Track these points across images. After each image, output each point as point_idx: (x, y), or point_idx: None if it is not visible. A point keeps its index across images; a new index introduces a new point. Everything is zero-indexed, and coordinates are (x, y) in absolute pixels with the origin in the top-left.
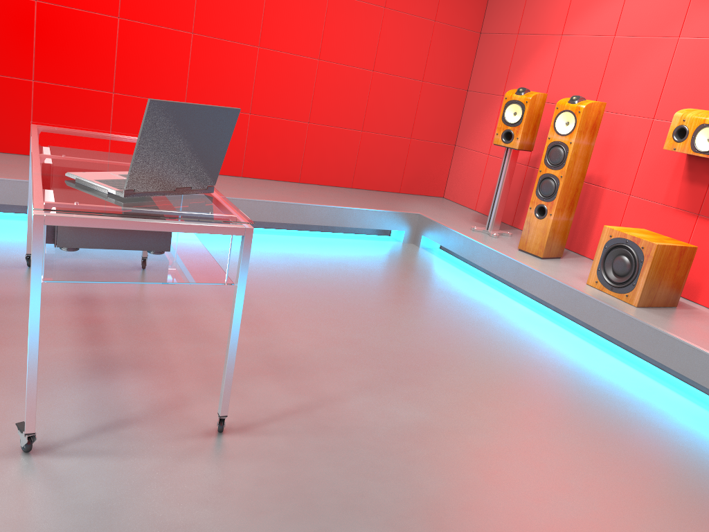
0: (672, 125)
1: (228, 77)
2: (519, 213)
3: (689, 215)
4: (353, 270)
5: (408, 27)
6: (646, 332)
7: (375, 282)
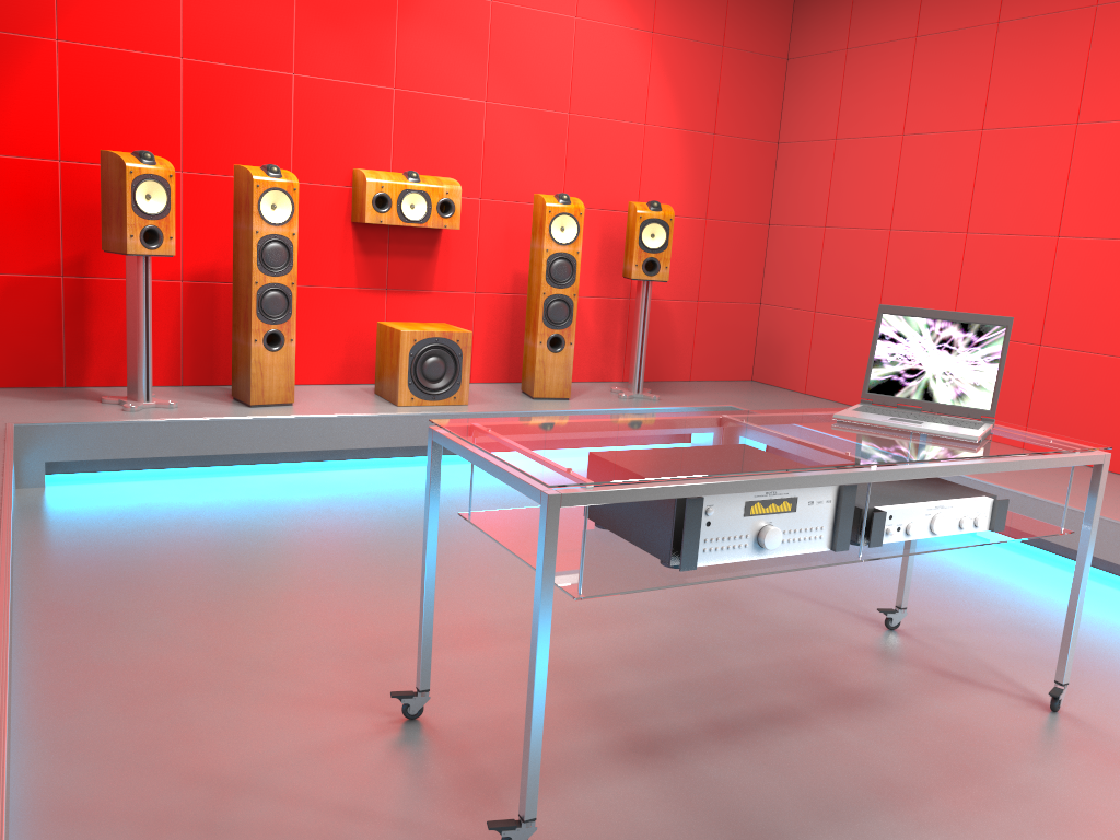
0: (369, 192)
1: None
2: (75, 360)
3: (376, 293)
4: (256, 545)
5: None
6: None
7: (314, 535)
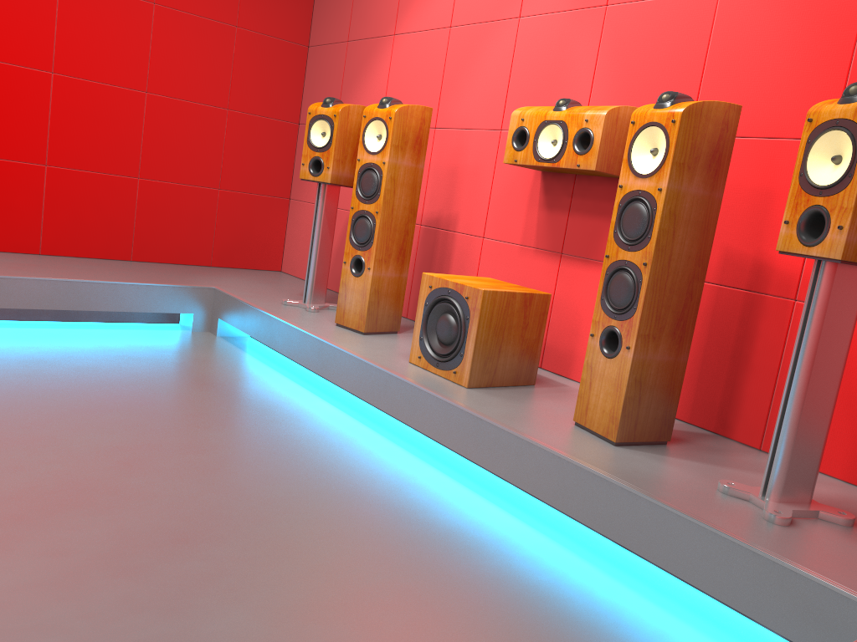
0: (511, 128)
1: None
2: None
3: (551, 256)
4: (58, 369)
5: (196, 33)
6: (466, 423)
7: (84, 384)
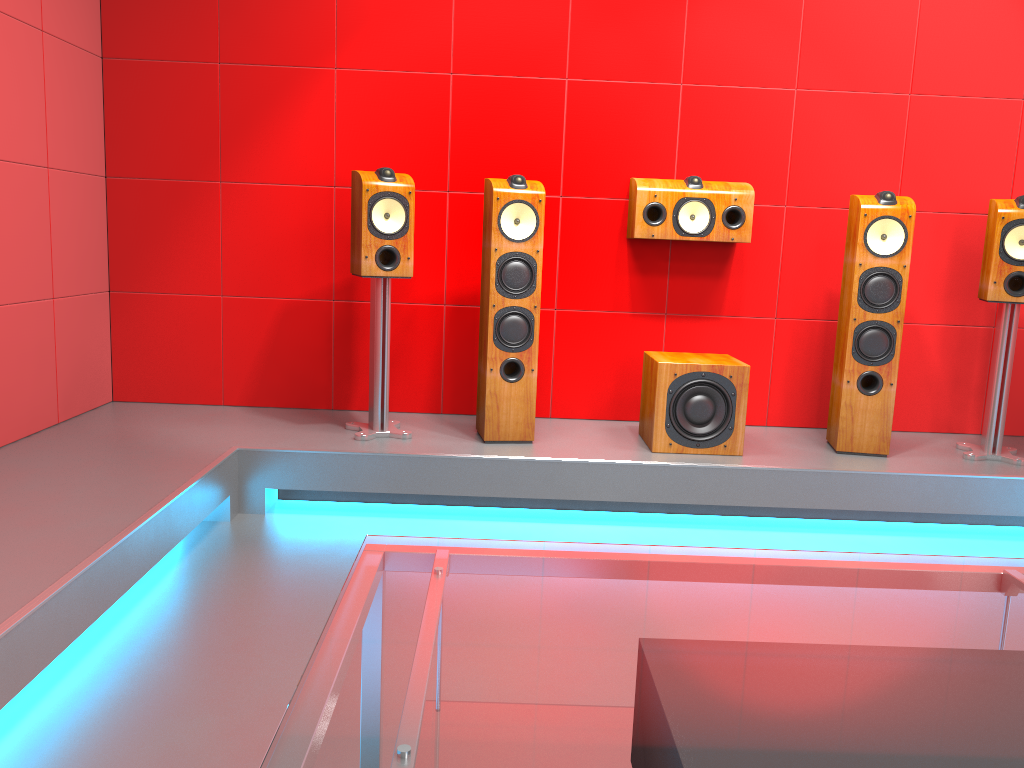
0: (639, 203)
1: None
2: (342, 383)
3: (653, 318)
4: None
5: (7, 44)
6: (812, 481)
7: None
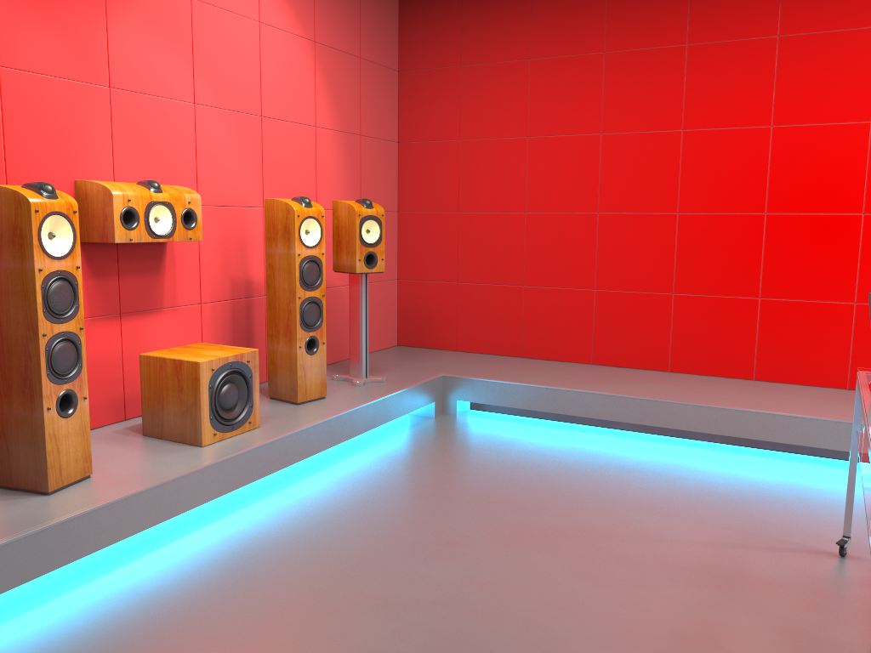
0: (116, 208)
1: None
2: None
3: (110, 319)
4: None
5: None
6: (321, 430)
7: (307, 648)
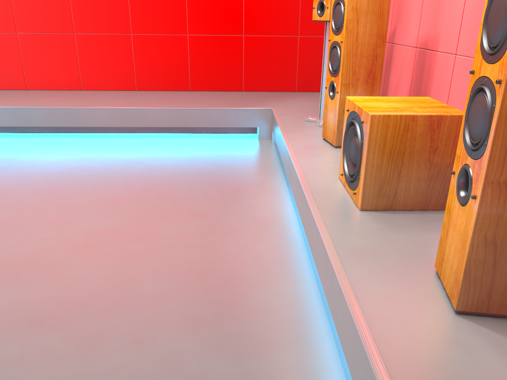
0: None
1: (104, 4)
2: None
3: None
4: (139, 168)
5: None
6: (322, 251)
7: (140, 179)
